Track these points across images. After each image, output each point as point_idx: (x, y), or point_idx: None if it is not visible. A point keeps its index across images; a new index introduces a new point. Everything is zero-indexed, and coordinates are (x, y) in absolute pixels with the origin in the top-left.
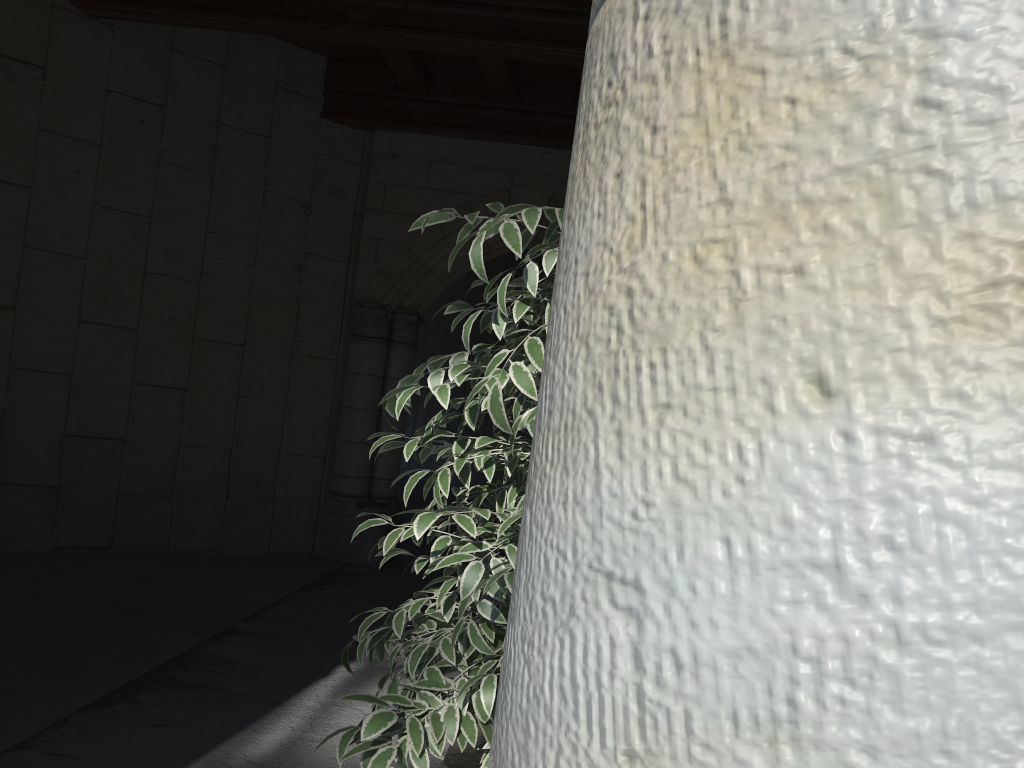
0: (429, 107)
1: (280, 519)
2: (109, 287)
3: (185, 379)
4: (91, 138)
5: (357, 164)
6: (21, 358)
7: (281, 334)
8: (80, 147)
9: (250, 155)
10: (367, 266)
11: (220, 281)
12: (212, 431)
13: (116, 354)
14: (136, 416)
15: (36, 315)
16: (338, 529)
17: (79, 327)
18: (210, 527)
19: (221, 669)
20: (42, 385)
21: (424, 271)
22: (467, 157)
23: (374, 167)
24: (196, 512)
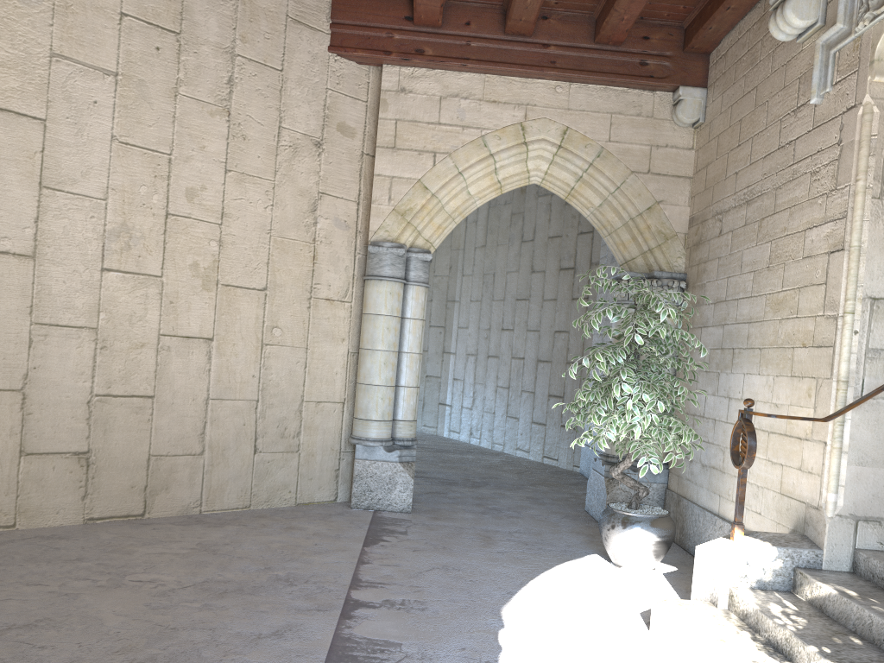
0: (442, 40)
1: (305, 469)
2: (131, 231)
3: (210, 328)
4: (106, 66)
5: (363, 101)
6: (43, 312)
7: (299, 277)
8: (95, 76)
9: (264, 89)
10: (381, 205)
11: (240, 223)
12: (238, 382)
13: (141, 304)
14: (164, 370)
15: (57, 263)
16: (367, 475)
17: (102, 276)
18: (240, 483)
19: (393, 656)
20: (66, 341)
21: (438, 208)
22: (479, 92)
23: (383, 103)
24: (226, 468)
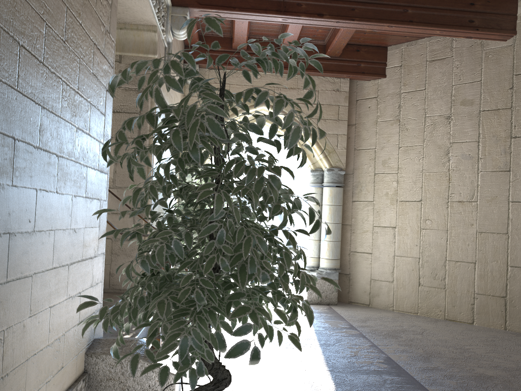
0: None
1: None
2: None
3: None
4: None
5: None
6: None
7: None
8: None
9: None
10: None
11: None
12: None
13: None
14: None
15: None
16: None
17: None
18: None
19: (390, 385)
20: None
21: None
22: None
23: None
24: None
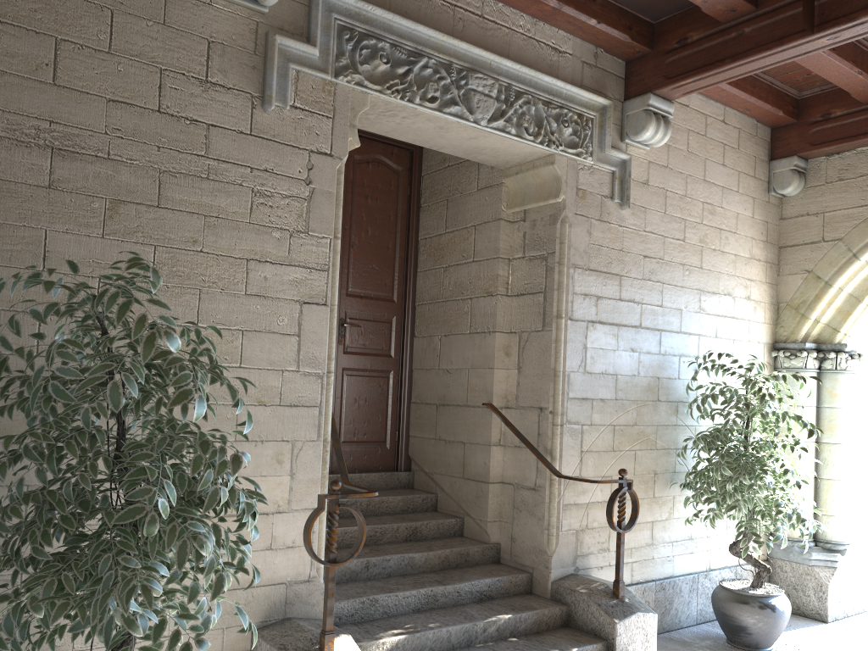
0: None
1: None
2: None
3: None
4: None
5: None
6: None
7: None
8: None
9: None
10: None
11: None
12: None
13: None
14: None
15: None
16: None
17: None
18: None
19: None
20: None
21: None
22: None
23: None
24: None
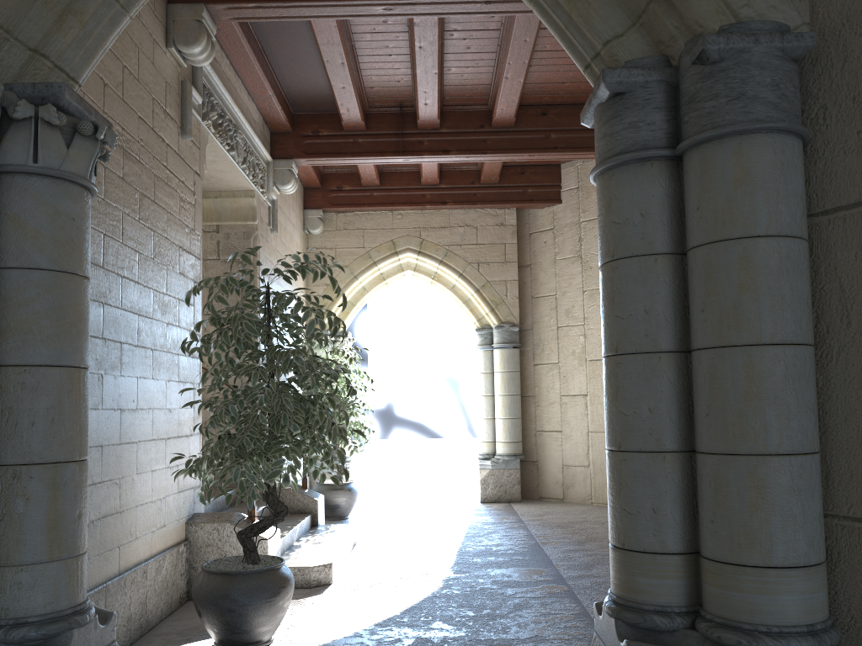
0: None
1: None
2: None
3: None
4: None
5: None
6: None
7: None
8: None
9: None
10: None
11: None
12: None
13: None
14: None
15: None
16: None
17: None
18: None
19: (515, 563)
20: None
21: None
22: None
23: None
24: None
